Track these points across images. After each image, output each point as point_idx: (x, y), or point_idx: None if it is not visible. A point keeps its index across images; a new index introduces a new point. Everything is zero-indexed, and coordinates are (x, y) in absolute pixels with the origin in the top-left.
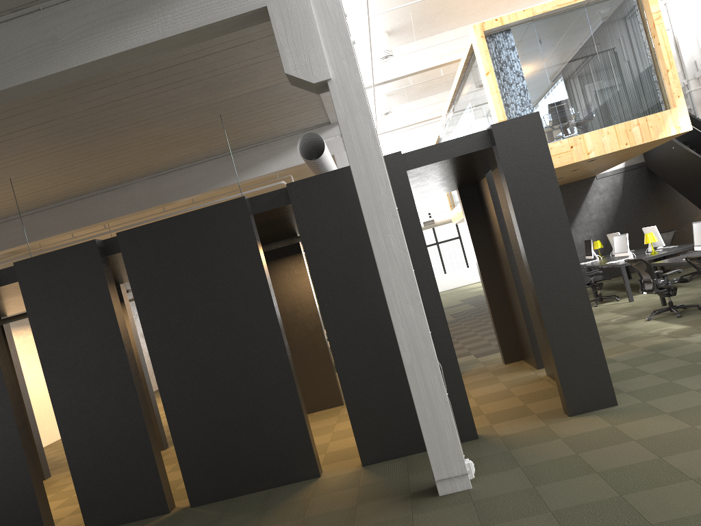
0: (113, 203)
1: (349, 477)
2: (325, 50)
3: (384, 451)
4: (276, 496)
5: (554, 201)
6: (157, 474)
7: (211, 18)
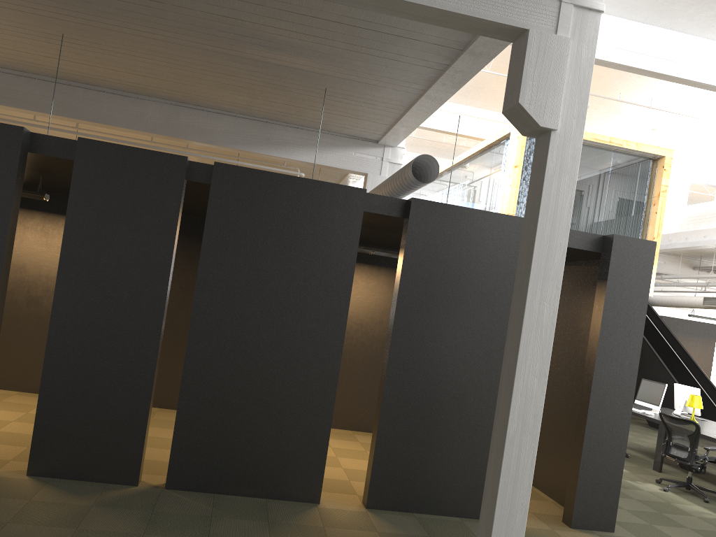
0: (118, 110)
1: (357, 516)
2: (562, 101)
3: (393, 500)
4: (276, 511)
5: (637, 327)
6: (142, 438)
7: (471, 10)
